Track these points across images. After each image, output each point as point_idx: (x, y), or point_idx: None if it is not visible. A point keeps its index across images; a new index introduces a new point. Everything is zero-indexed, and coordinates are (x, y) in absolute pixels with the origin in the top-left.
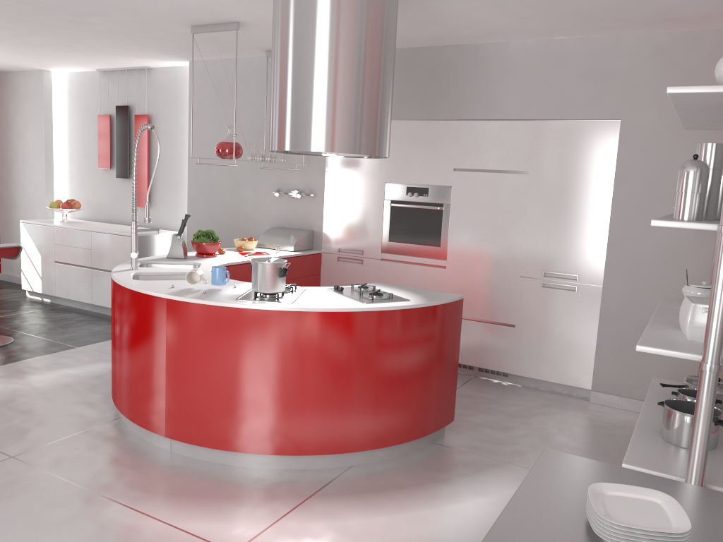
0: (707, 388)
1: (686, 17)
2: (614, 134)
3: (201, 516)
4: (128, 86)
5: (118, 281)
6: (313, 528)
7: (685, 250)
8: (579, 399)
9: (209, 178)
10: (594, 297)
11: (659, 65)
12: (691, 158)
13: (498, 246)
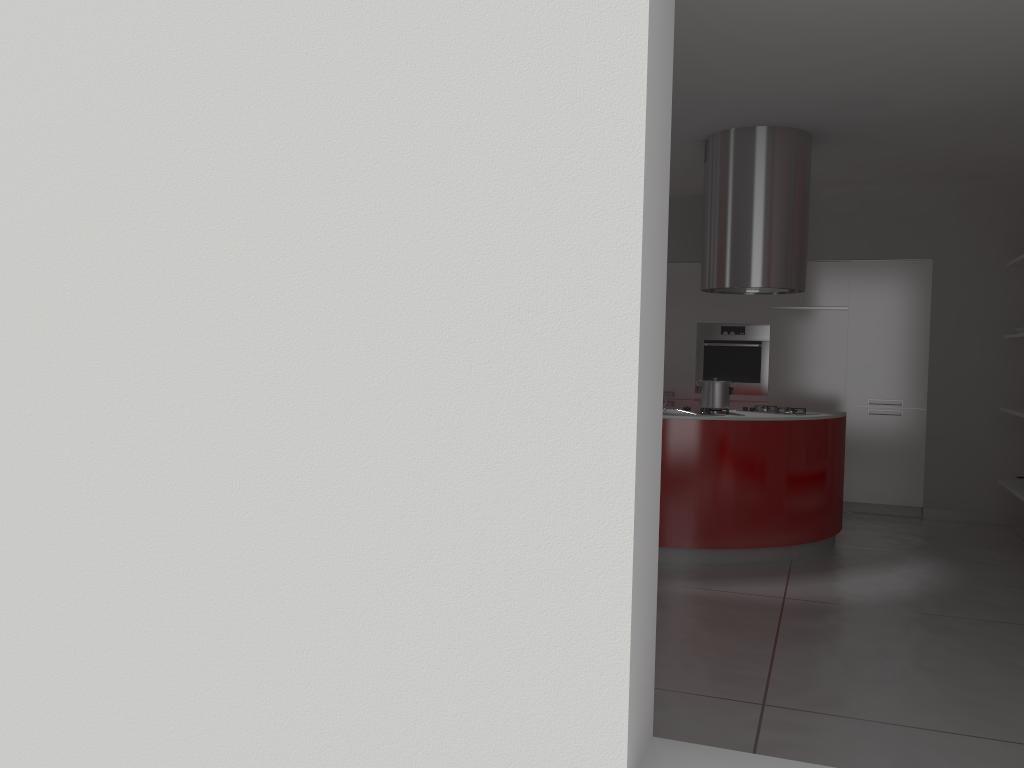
0: None
1: (994, 174)
2: (927, 272)
3: (727, 585)
4: None
5: None
6: (818, 586)
7: (1000, 371)
8: (911, 517)
9: None
10: (919, 419)
11: (963, 213)
12: (998, 291)
13: (821, 378)
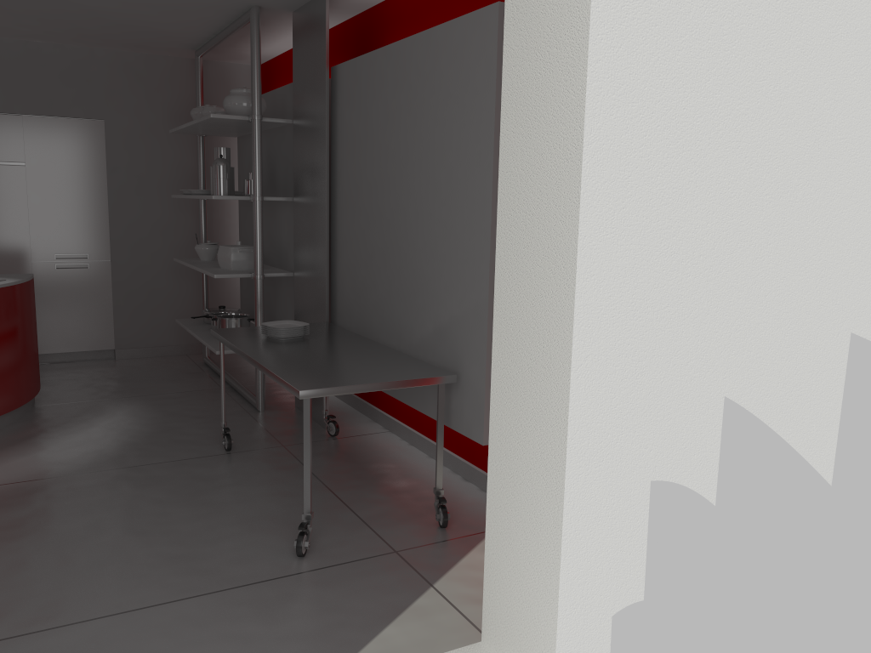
0: (260, 289)
1: (153, 46)
2: (101, 132)
3: None
4: None
5: None
6: (22, 461)
7: (170, 224)
8: (106, 359)
9: None
10: (105, 271)
11: (129, 78)
12: (164, 153)
13: (3, 236)
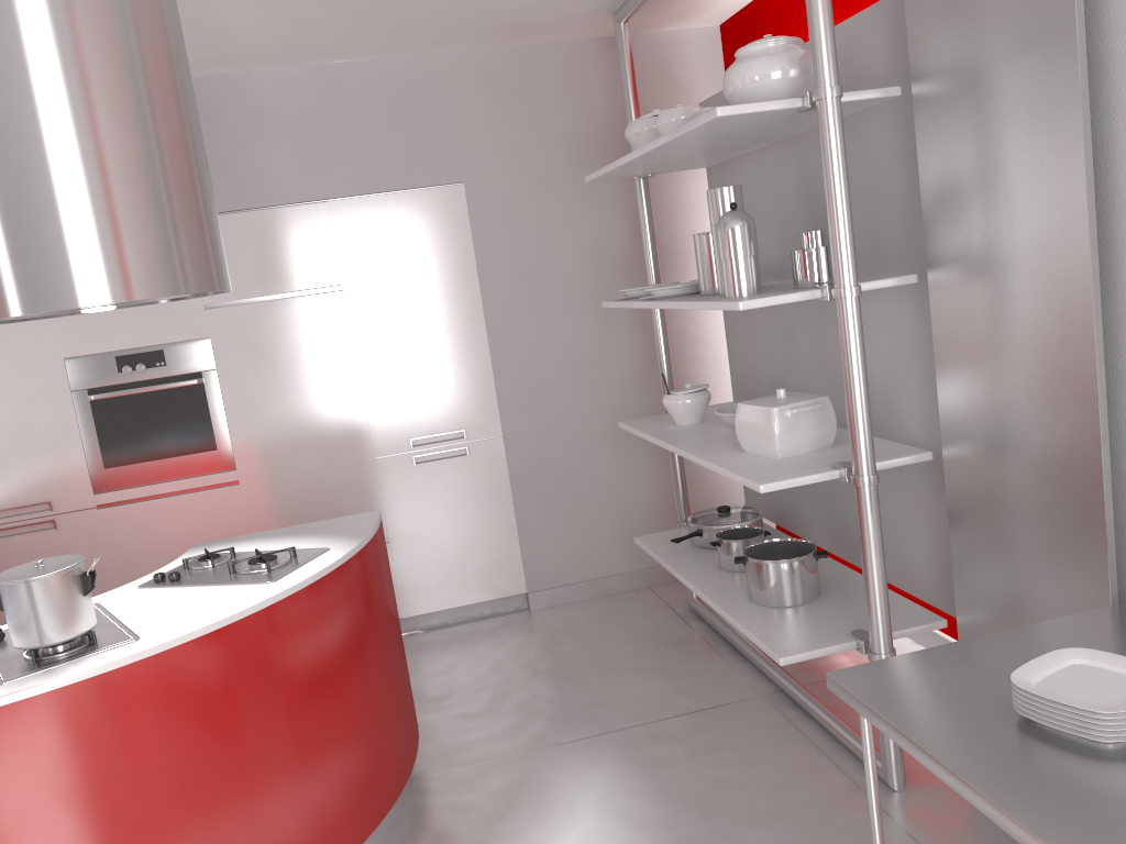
0: (874, 508)
1: (535, 23)
2: (460, 205)
3: None
4: None
5: None
6: None
7: (596, 353)
8: (514, 613)
9: None
10: (495, 455)
11: (496, 97)
12: (570, 225)
13: (325, 420)
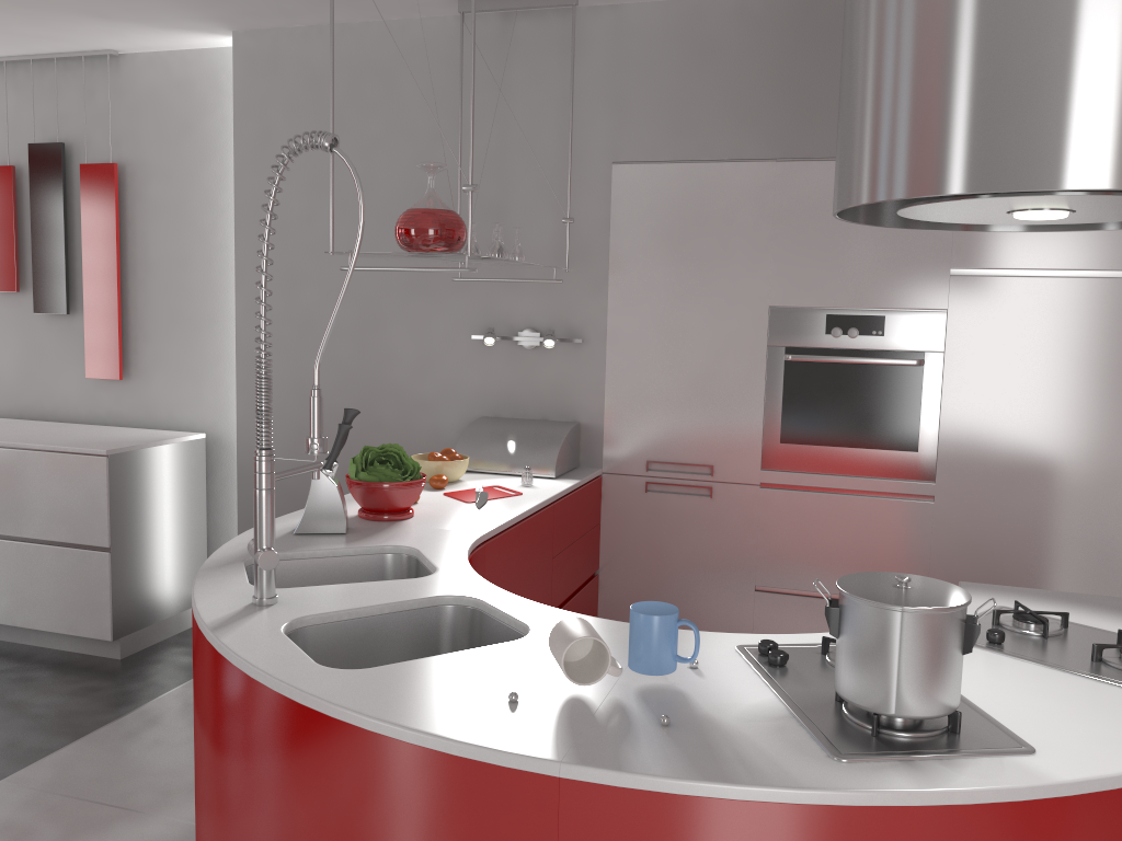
0: None
1: None
2: None
3: None
4: (60, 98)
5: (284, 685)
6: None
7: None
8: None
9: (294, 307)
10: None
11: None
12: None
13: (1070, 446)
